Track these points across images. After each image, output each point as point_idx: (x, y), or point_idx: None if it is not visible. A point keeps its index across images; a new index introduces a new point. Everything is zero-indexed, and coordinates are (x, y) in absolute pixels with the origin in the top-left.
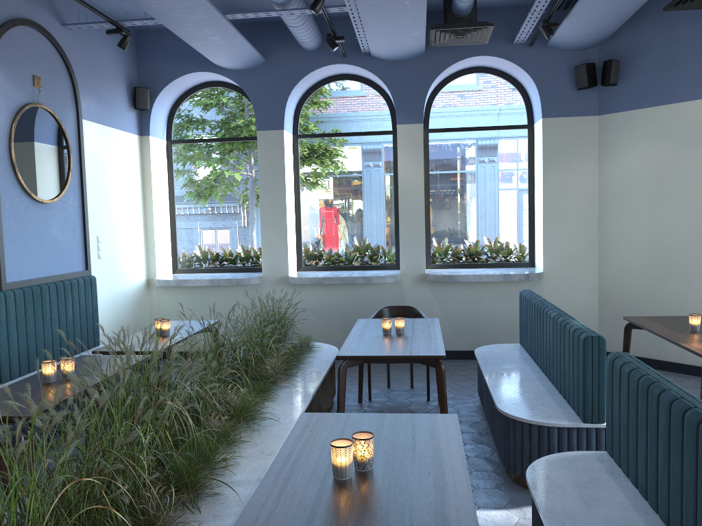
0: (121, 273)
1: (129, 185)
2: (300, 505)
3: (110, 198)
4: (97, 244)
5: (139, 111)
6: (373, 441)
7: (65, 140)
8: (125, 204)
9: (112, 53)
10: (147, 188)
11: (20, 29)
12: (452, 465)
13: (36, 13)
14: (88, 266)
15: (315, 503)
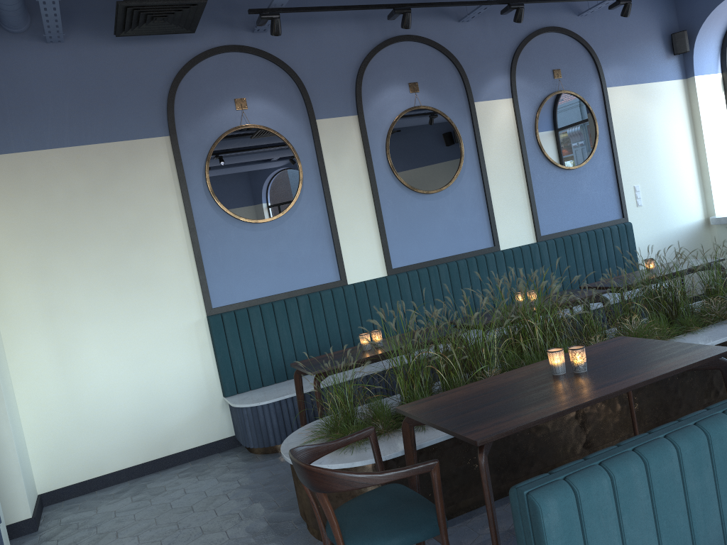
0: (668, 216)
1: (672, 131)
2: (509, 382)
3: (647, 149)
4: (634, 194)
5: (682, 55)
6: (580, 352)
7: (589, 111)
8: (669, 150)
9: (640, 12)
10: (697, 128)
11: (537, 38)
12: (637, 378)
13: (551, 18)
14: (624, 214)
15: (517, 382)
